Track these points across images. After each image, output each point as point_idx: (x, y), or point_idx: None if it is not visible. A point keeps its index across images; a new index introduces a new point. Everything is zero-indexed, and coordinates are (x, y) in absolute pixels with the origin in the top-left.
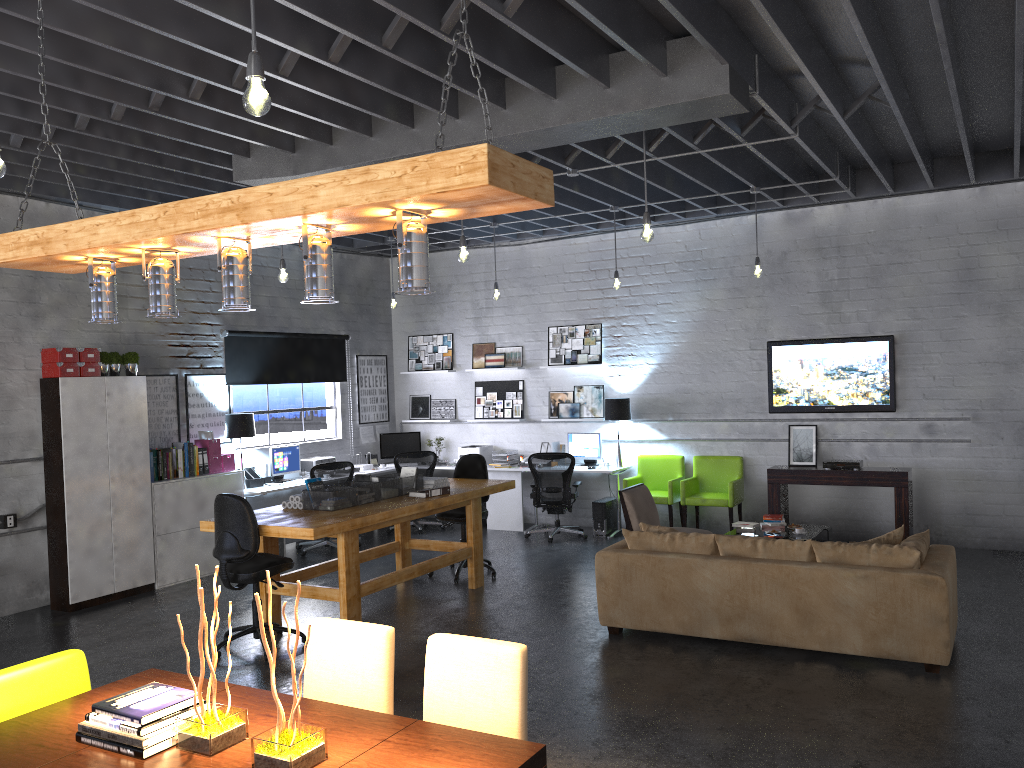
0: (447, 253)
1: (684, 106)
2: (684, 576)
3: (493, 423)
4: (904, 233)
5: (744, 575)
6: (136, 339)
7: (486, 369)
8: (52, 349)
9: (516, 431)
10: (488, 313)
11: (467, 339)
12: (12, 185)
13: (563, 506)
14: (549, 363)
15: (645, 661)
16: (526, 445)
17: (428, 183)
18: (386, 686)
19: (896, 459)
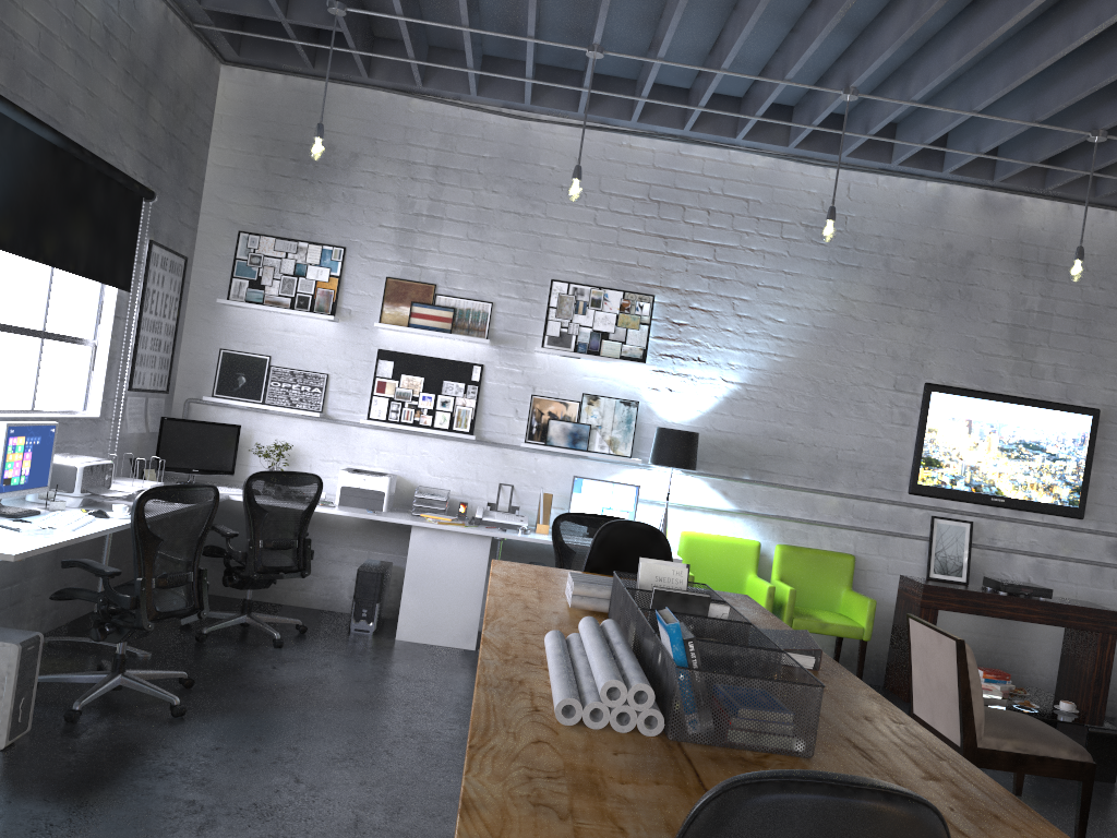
0: (361, 92)
1: None
2: None
3: (403, 434)
4: None
5: None
6: None
7: (422, 331)
8: None
9: (450, 456)
10: (431, 227)
11: (376, 266)
12: None
13: None
14: (544, 344)
15: None
16: (467, 484)
17: None
18: None
19: (1068, 587)
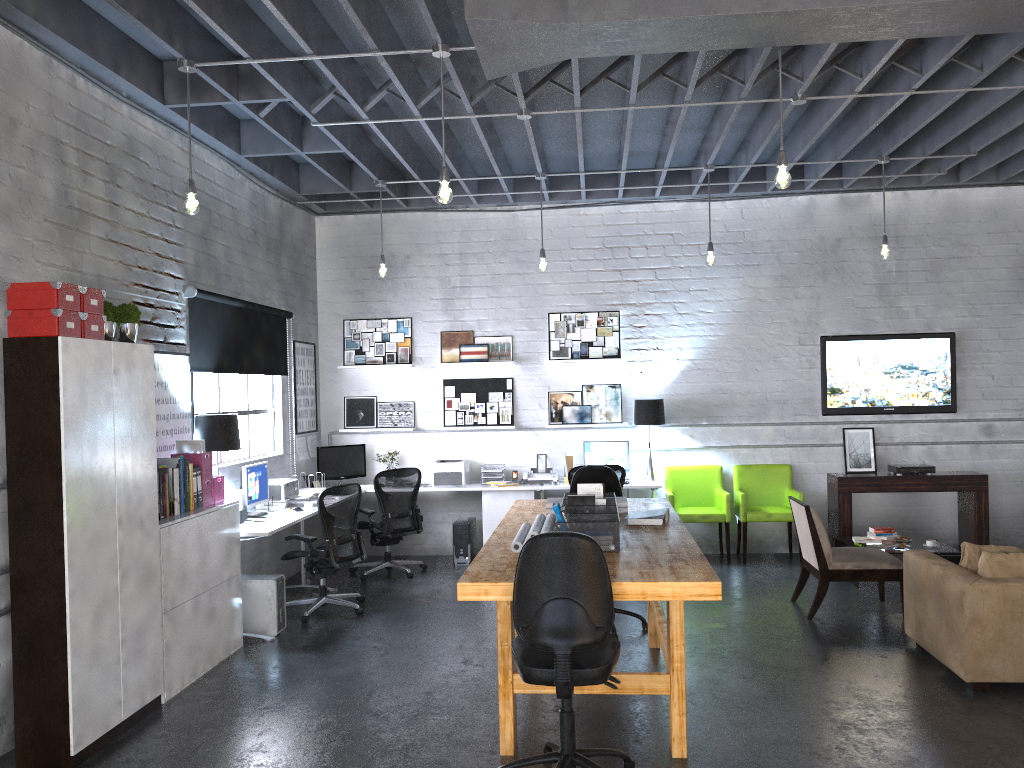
0: (405, 215)
1: None
2: None
3: (469, 432)
4: (964, 226)
5: None
6: (99, 287)
7: (468, 363)
8: (39, 284)
9: (501, 441)
10: (464, 294)
11: (433, 325)
12: None
13: None
14: (550, 357)
15: None
16: (515, 458)
17: None
18: None
19: (955, 462)
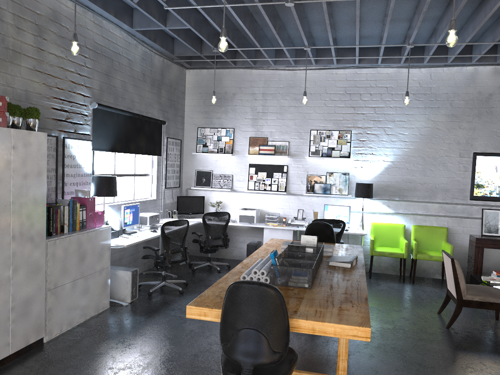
0: (234, 70)
1: None
2: None
3: (261, 193)
4: None
5: None
6: (26, 97)
7: (263, 155)
8: None
9: (279, 200)
10: (263, 116)
11: (245, 133)
12: None
13: None
14: (309, 155)
15: None
16: (286, 210)
17: None
18: None
19: None
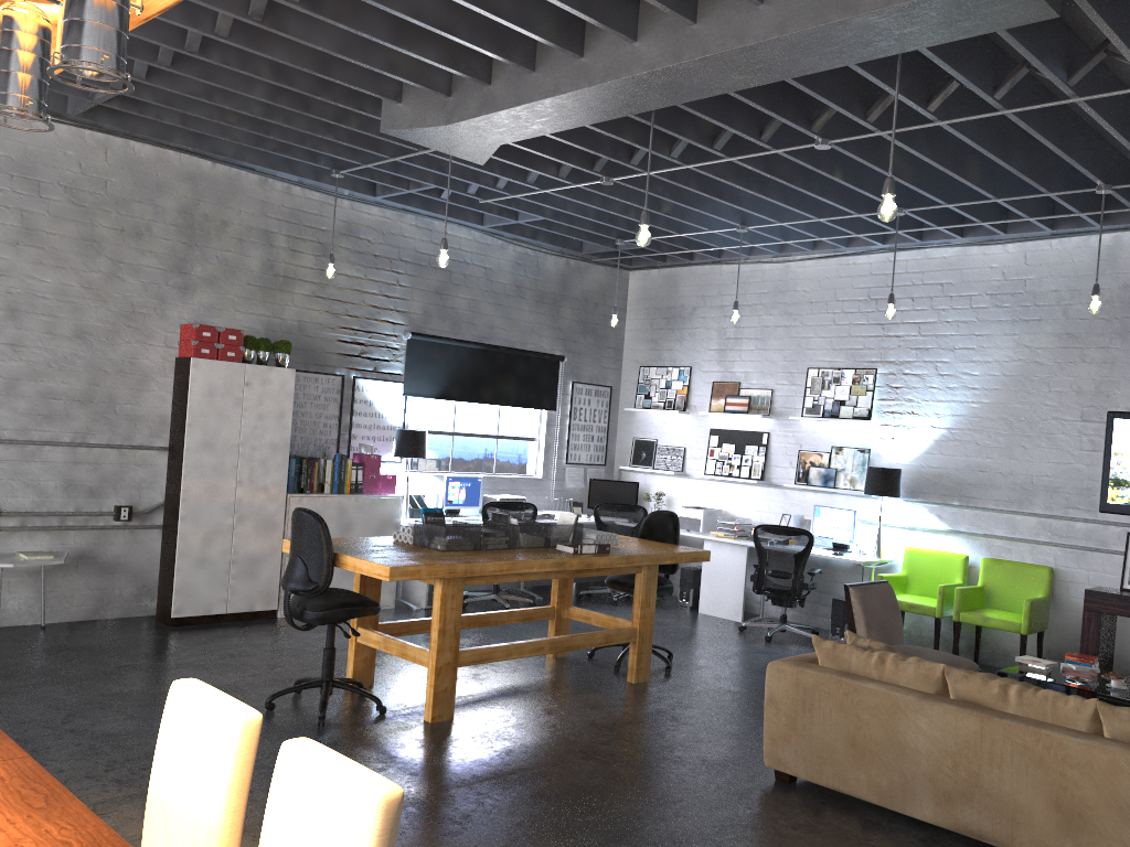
0: (696, 268)
1: (947, 3)
2: (887, 719)
3: (726, 482)
4: None
5: (978, 735)
6: (300, 329)
7: (723, 414)
8: (189, 325)
9: (753, 496)
10: (736, 345)
11: (707, 375)
12: (171, 137)
13: (790, 597)
14: (803, 414)
15: (805, 833)
16: (763, 515)
17: None
18: (227, 806)
19: None
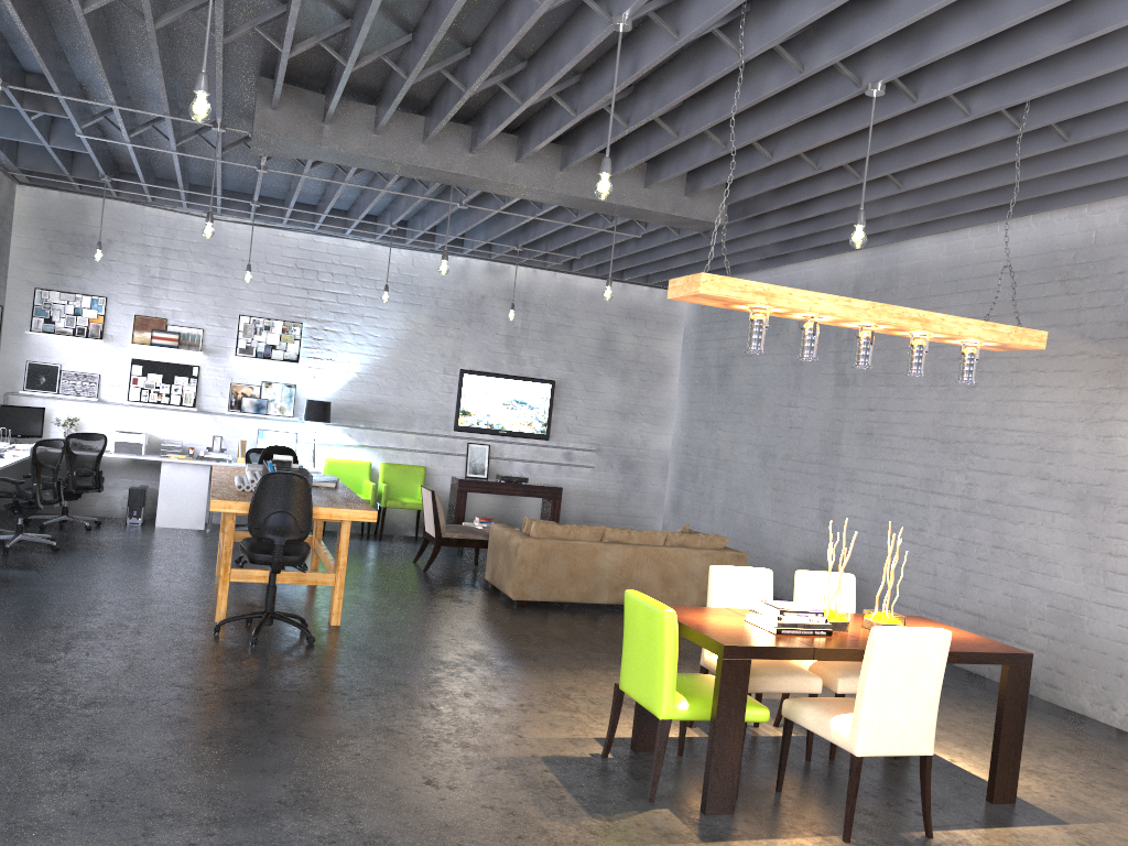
0: (112, 202)
1: (689, 220)
2: (591, 557)
3: (151, 408)
4: (571, 303)
5: (633, 555)
6: None
7: (160, 348)
8: None
9: (182, 420)
10: (162, 284)
11: (128, 308)
12: None
13: None
14: (237, 353)
15: (584, 620)
16: (193, 437)
17: (1020, 340)
18: None
19: (543, 477)
